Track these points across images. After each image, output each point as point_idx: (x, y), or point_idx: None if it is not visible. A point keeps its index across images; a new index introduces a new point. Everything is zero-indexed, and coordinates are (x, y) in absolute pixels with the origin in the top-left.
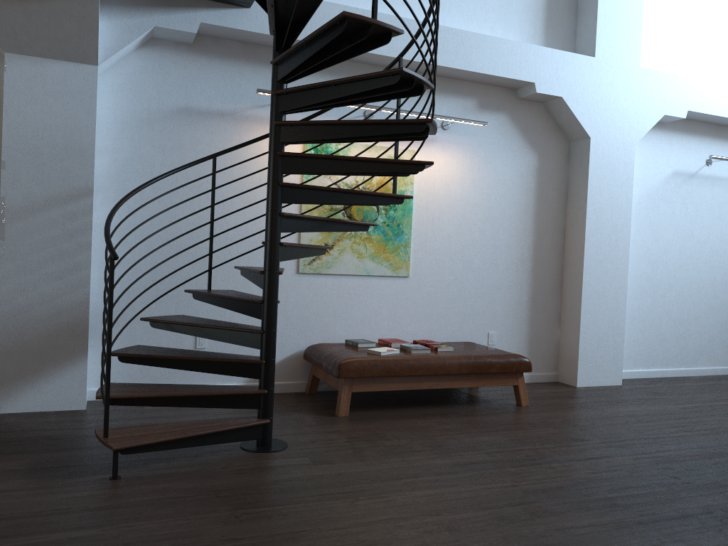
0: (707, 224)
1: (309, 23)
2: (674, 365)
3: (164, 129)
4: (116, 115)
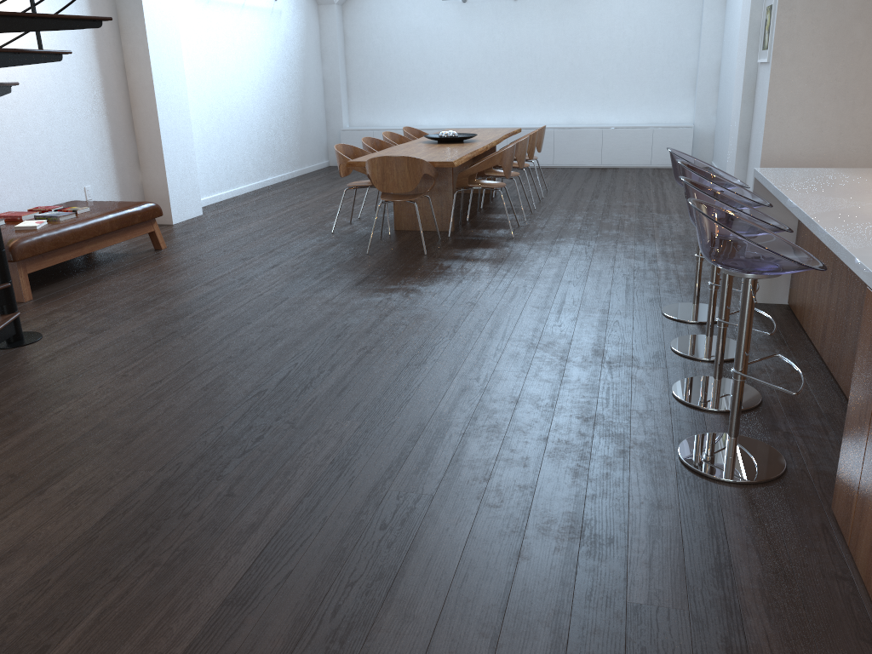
0: (226, 50)
1: None
2: (225, 189)
3: None
4: None
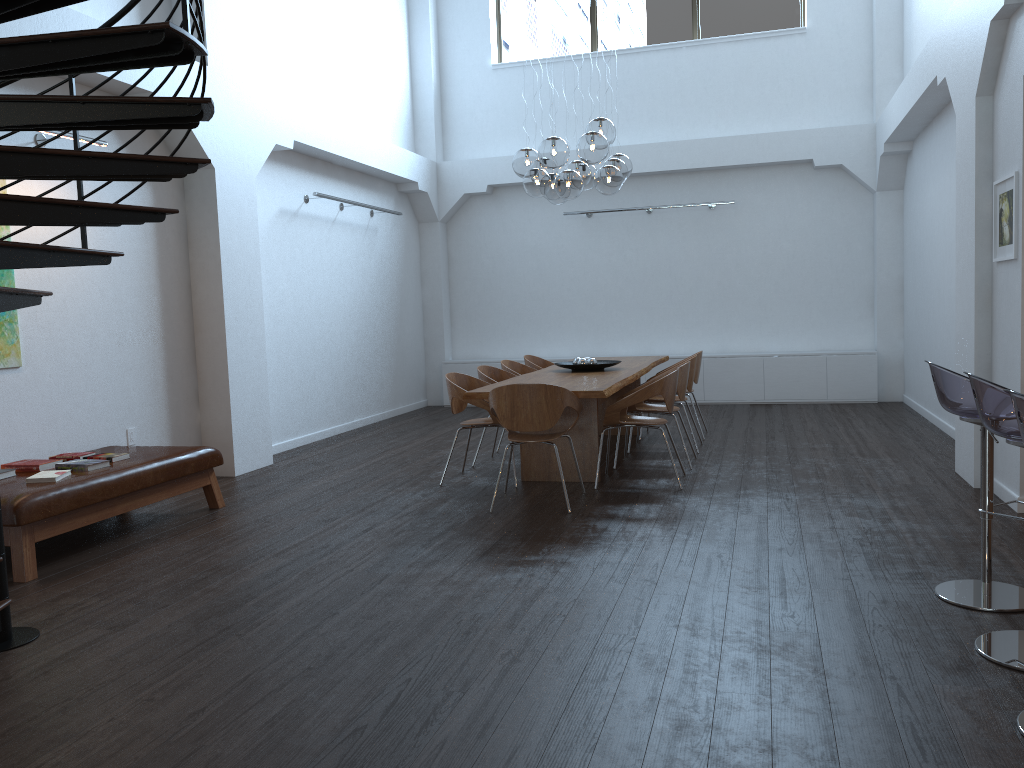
0: (312, 269)
1: None
2: (303, 432)
3: None
4: None
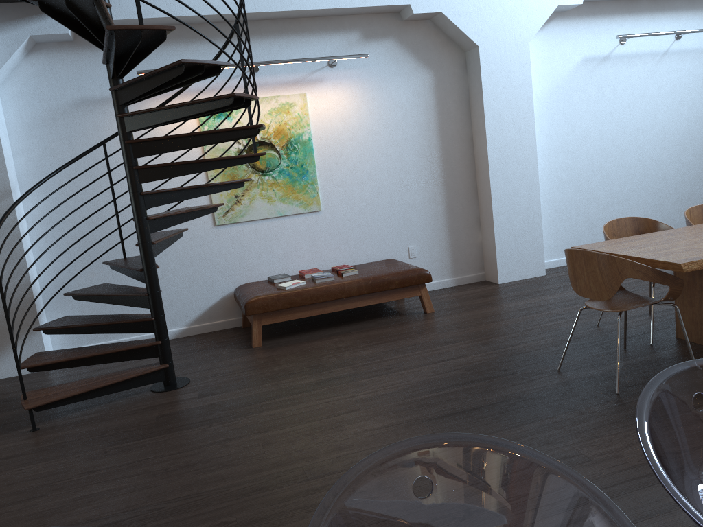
0: (627, 104)
1: None
2: None
3: (67, 123)
4: (22, 119)
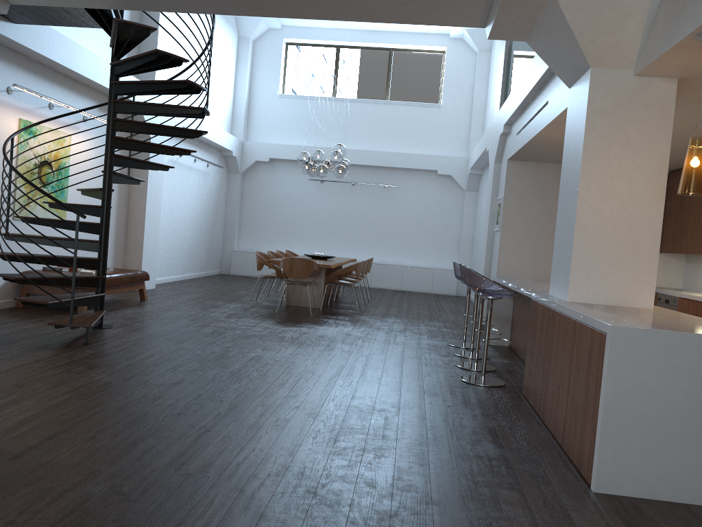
0: (178, 191)
1: (43, 41)
2: (164, 276)
3: None
4: None
